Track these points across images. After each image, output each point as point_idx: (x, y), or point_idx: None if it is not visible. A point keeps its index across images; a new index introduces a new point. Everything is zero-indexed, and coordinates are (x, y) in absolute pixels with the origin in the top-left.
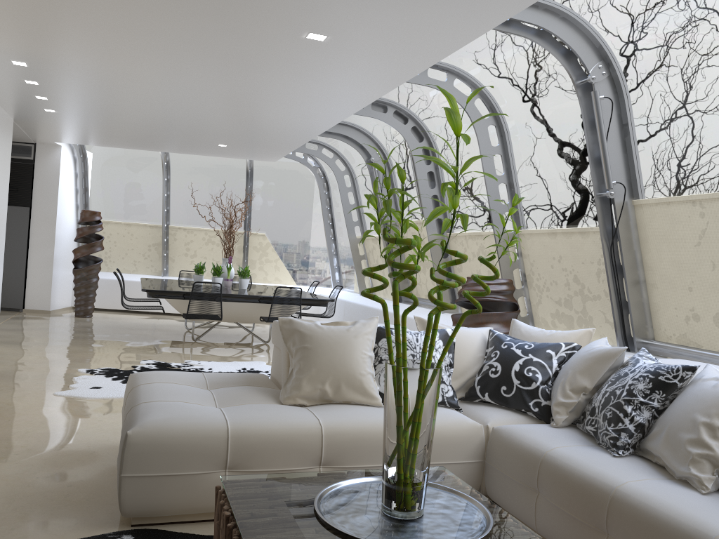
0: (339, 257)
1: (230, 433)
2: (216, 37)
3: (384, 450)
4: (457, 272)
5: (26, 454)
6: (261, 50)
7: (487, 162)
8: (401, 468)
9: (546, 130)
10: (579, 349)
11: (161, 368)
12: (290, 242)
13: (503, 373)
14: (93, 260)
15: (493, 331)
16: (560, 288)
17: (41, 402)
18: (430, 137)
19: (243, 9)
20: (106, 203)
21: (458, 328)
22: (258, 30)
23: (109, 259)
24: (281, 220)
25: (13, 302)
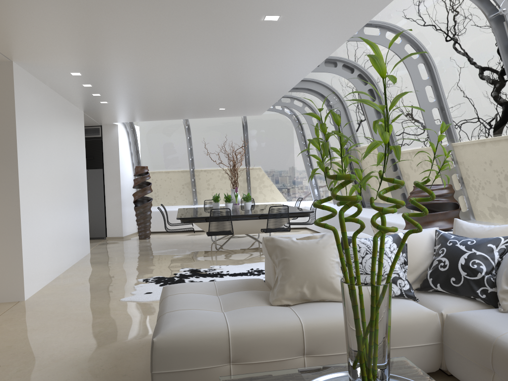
0: (316, 177)
1: (230, 334)
2: (199, 32)
3: (347, 356)
4: (406, 181)
5: (97, 350)
6: (233, 36)
7: (420, 93)
8: (364, 372)
9: (467, 60)
10: None
11: (194, 273)
12: (279, 171)
13: (451, 267)
14: (146, 199)
15: (438, 231)
16: (494, 186)
17: (111, 307)
18: (372, 80)
19: (213, 7)
20: (151, 159)
21: (402, 247)
22: (227, 21)
23: (157, 197)
24: (271, 156)
25: (99, 233)
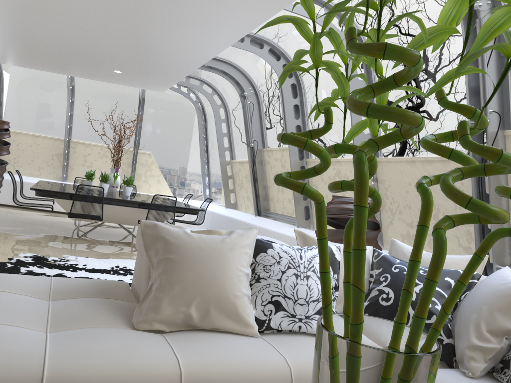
0: (210, 176)
1: None
2: None
3: None
4: None
5: None
6: None
7: None
8: None
9: None
10: (479, 278)
11: (37, 261)
12: (171, 161)
13: (397, 302)
14: None
15: (378, 251)
16: (414, 212)
17: None
18: (298, 74)
19: None
20: (17, 116)
21: (479, 265)
22: None
23: (17, 164)
24: (165, 142)
25: None
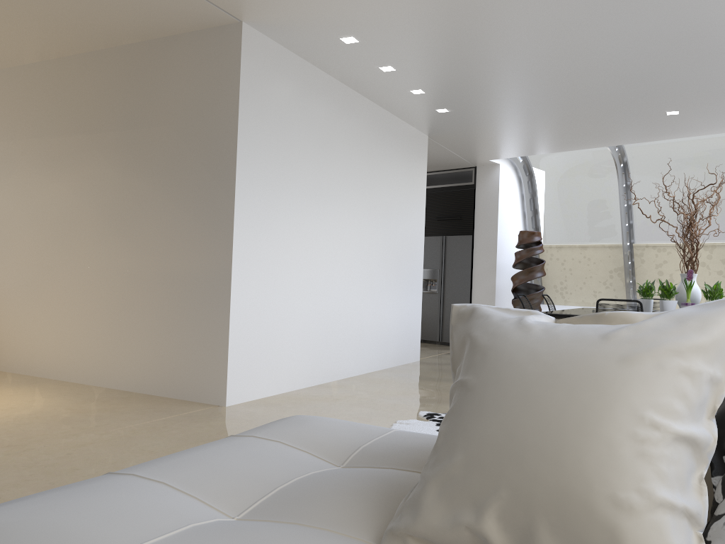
0: None
1: None
2: None
3: None
4: None
5: None
6: None
7: None
8: None
9: None
10: None
11: None
12: None
13: None
14: (535, 289)
15: None
16: None
17: None
18: None
19: None
20: (557, 224)
21: None
22: None
23: (565, 290)
24: None
25: None
